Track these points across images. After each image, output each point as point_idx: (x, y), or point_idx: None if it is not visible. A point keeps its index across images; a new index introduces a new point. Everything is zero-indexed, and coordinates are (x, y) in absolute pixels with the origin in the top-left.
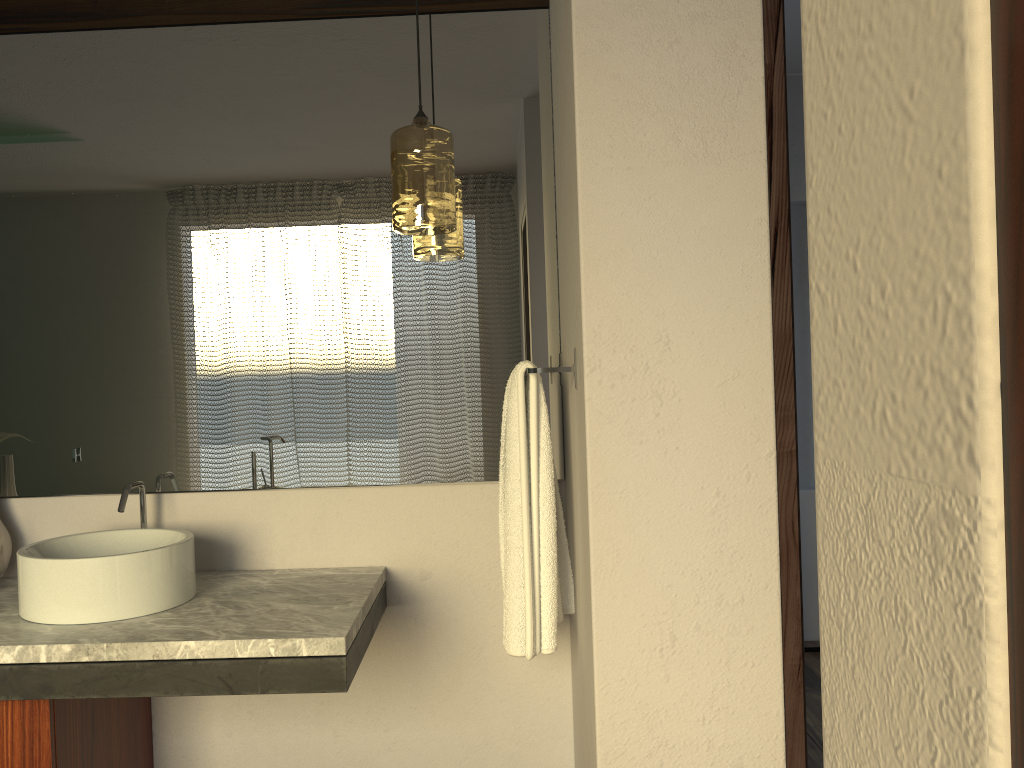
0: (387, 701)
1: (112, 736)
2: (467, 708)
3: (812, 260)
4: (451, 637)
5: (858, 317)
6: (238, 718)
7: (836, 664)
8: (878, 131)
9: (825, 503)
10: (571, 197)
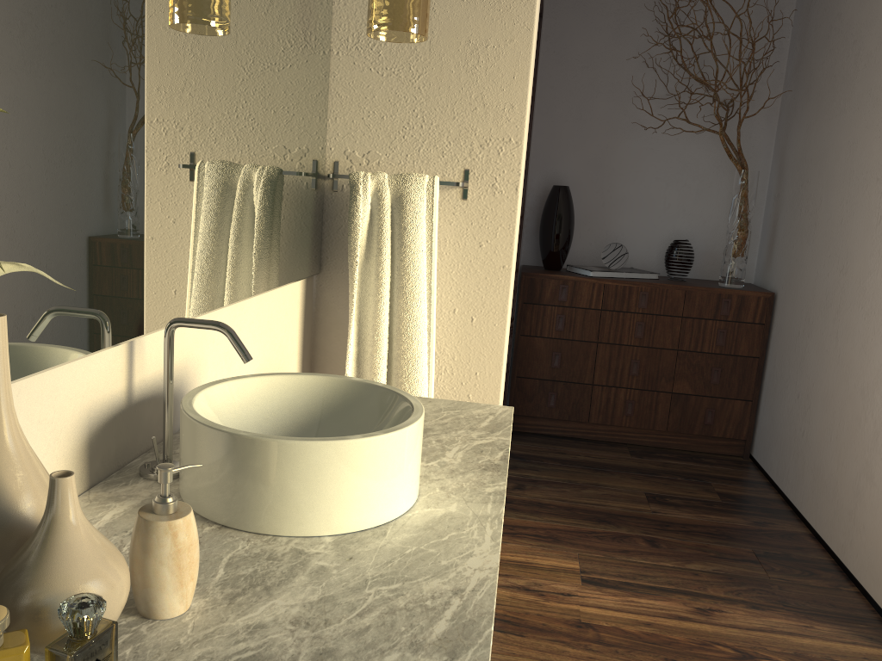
0: None
1: None
2: None
3: None
4: None
5: None
6: None
7: None
8: None
9: None
10: (483, 53)
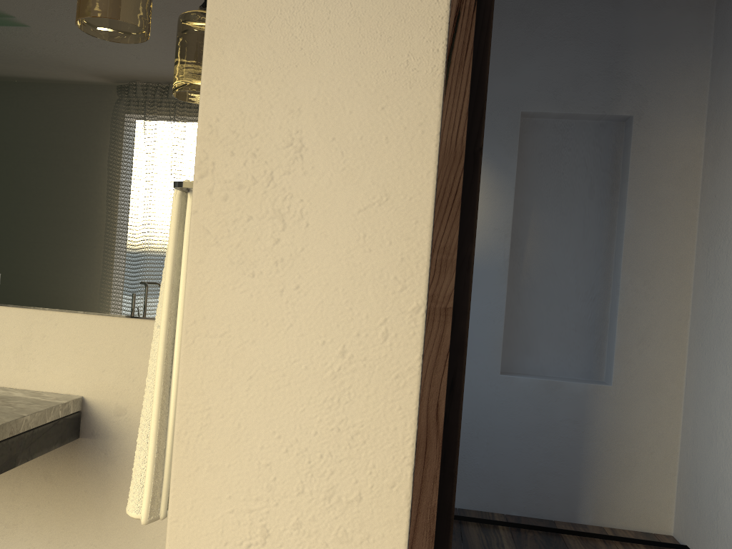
0: (69, 535)
1: None
2: None
3: None
4: None
5: None
6: None
7: None
8: None
9: None
10: None
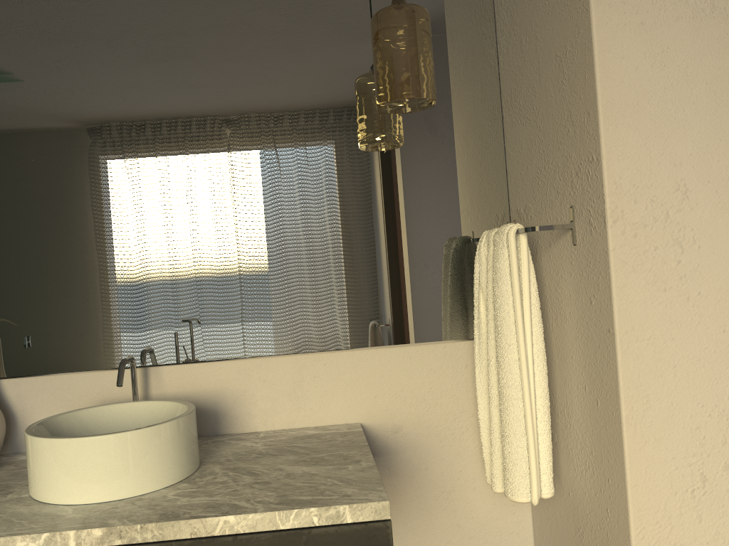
0: None
1: None
2: None
3: None
4: (422, 483)
5: None
6: None
7: None
8: None
9: None
10: (564, 62)
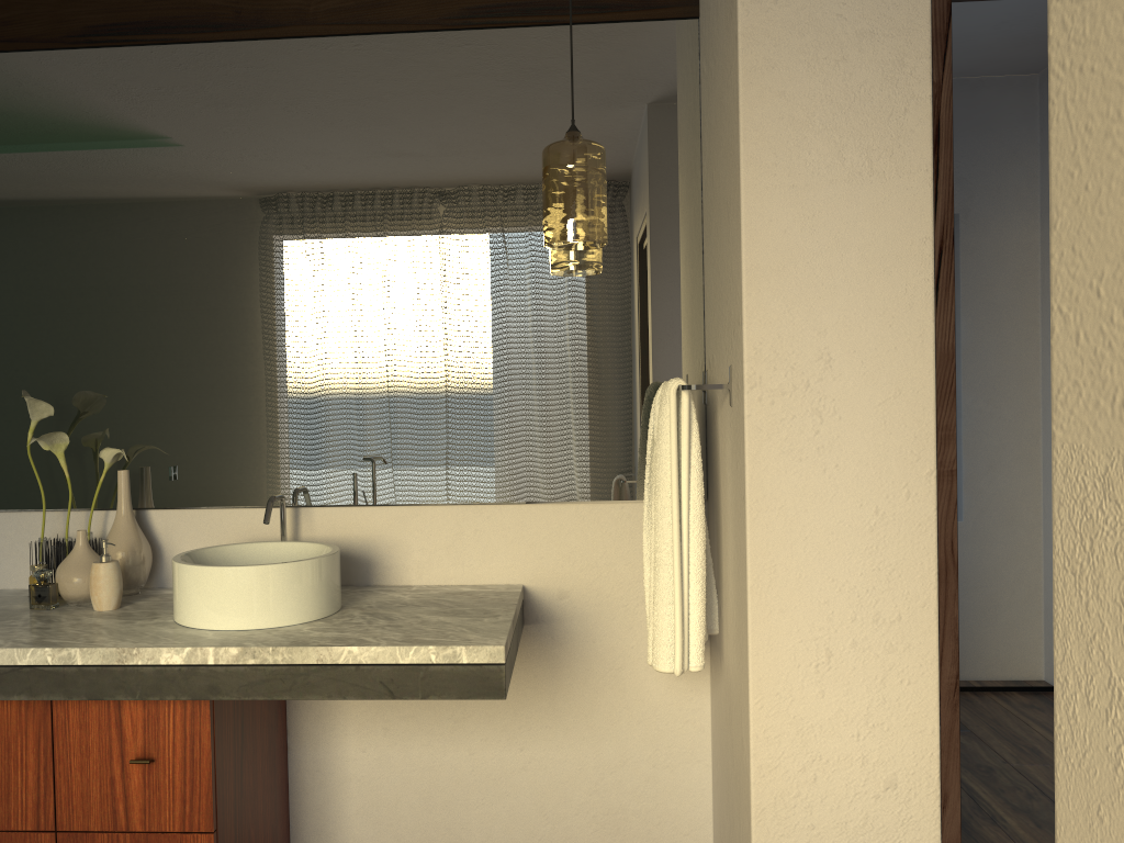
0: (523, 720)
1: (257, 745)
2: (603, 729)
3: (1054, 287)
4: (588, 657)
5: (1100, 332)
6: (373, 733)
7: (1069, 603)
8: (1123, 193)
9: (1062, 478)
10: (729, 214)
